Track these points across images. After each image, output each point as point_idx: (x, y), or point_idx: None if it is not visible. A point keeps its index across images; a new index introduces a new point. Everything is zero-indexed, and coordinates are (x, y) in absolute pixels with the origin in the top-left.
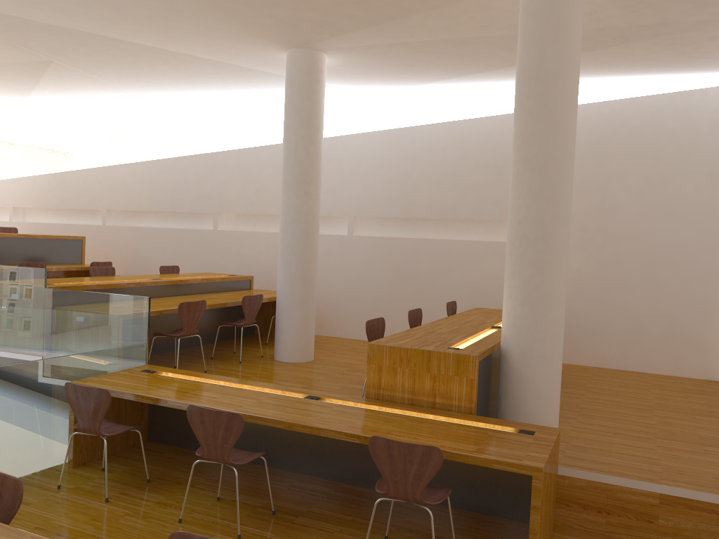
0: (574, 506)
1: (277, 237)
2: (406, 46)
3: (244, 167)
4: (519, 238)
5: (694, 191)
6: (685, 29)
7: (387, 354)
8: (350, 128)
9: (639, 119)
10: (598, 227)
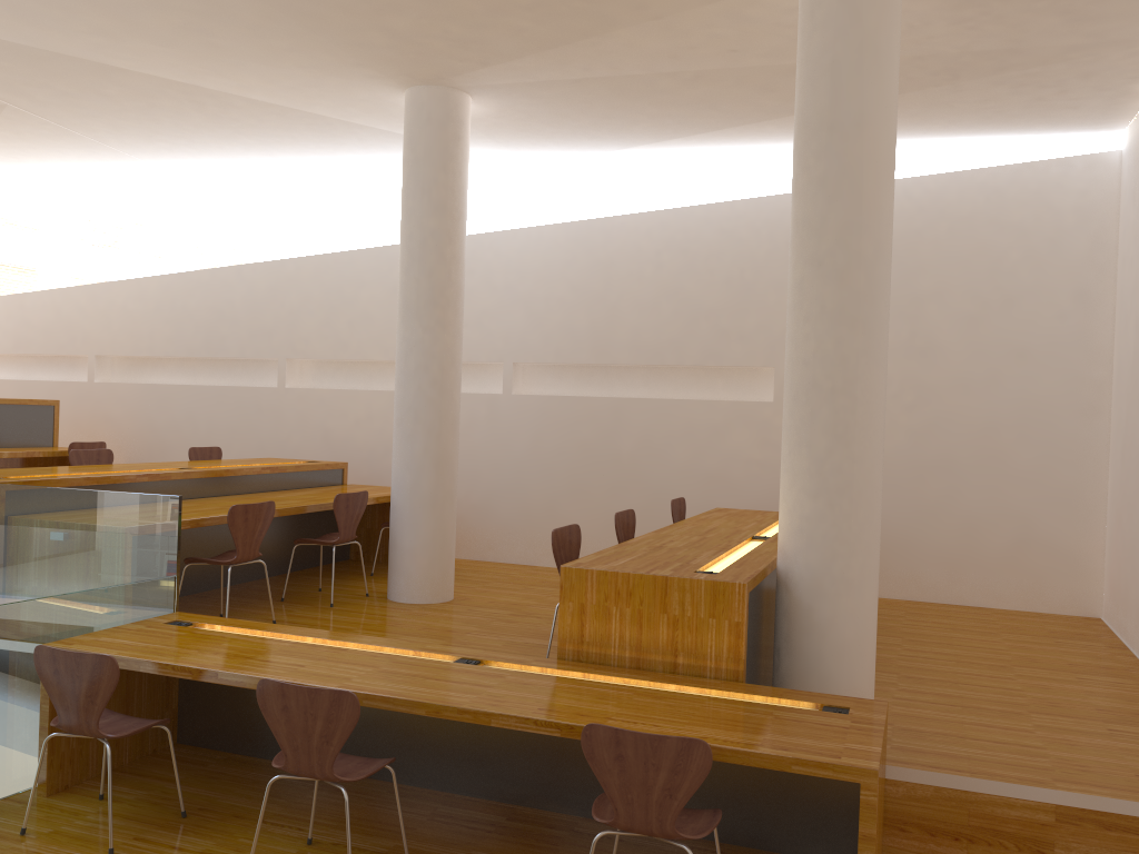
0: (914, 831)
1: (386, 398)
2: (603, 84)
3: (330, 284)
4: (807, 388)
5: (1054, 318)
6: (1048, 60)
7: (593, 583)
8: (505, 221)
9: (967, 206)
10: (907, 377)
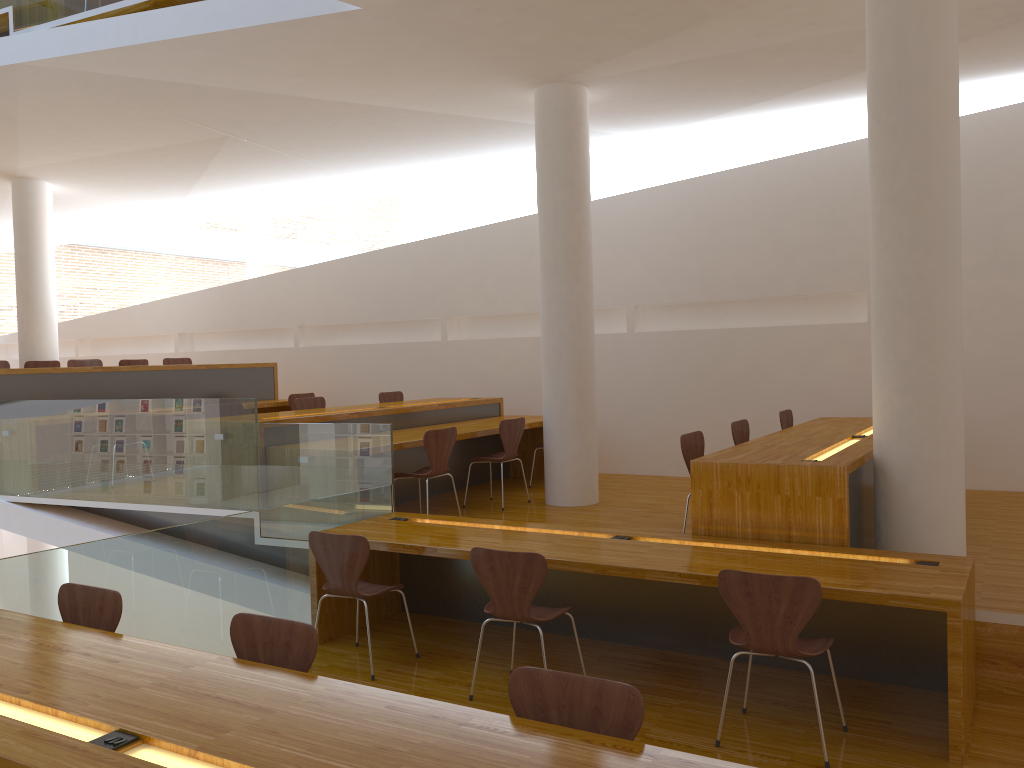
0: (1003, 663)
1: (529, 343)
2: (699, 64)
3: (478, 253)
4: (890, 304)
5: None
6: None
7: (718, 473)
8: (620, 186)
9: None
10: (992, 291)
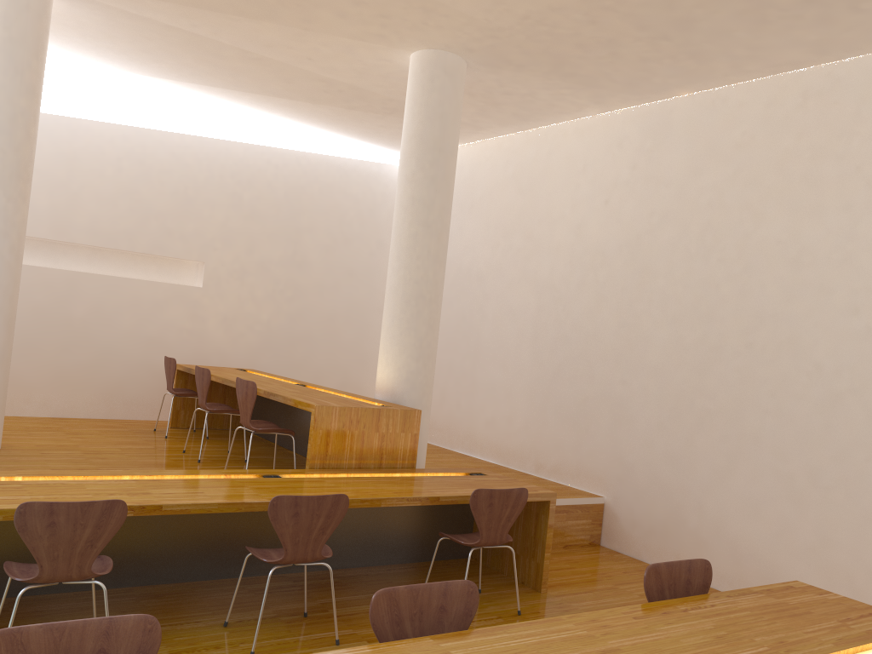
0: None
1: None
2: (185, 36)
3: None
4: (417, 297)
5: (368, 254)
6: None
7: (336, 416)
8: None
9: (330, 178)
10: (289, 279)
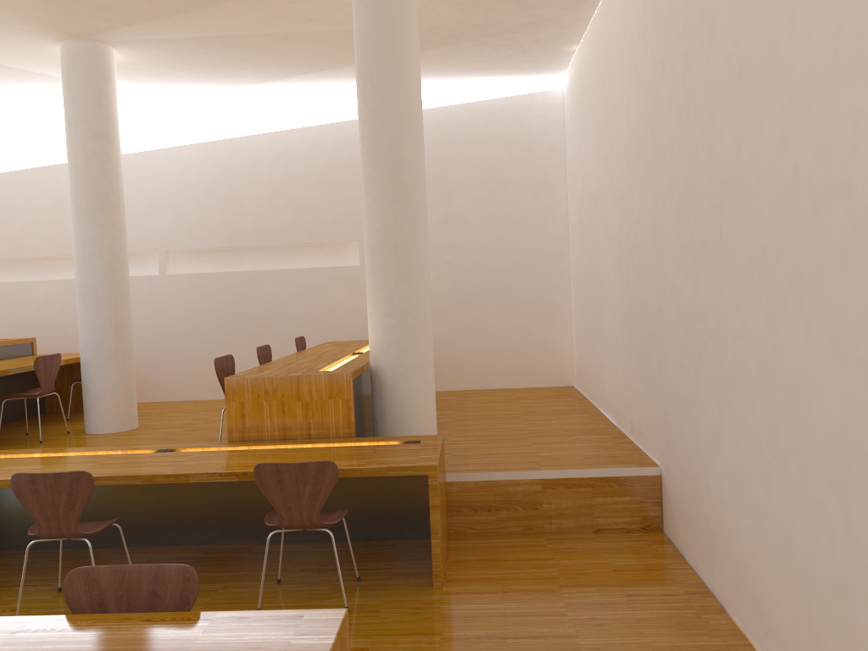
0: (465, 510)
1: (62, 286)
2: (218, 41)
3: (3, 198)
4: (379, 246)
5: (533, 197)
6: (511, 31)
7: (249, 387)
8: (148, 143)
9: (474, 126)
10: (446, 242)
